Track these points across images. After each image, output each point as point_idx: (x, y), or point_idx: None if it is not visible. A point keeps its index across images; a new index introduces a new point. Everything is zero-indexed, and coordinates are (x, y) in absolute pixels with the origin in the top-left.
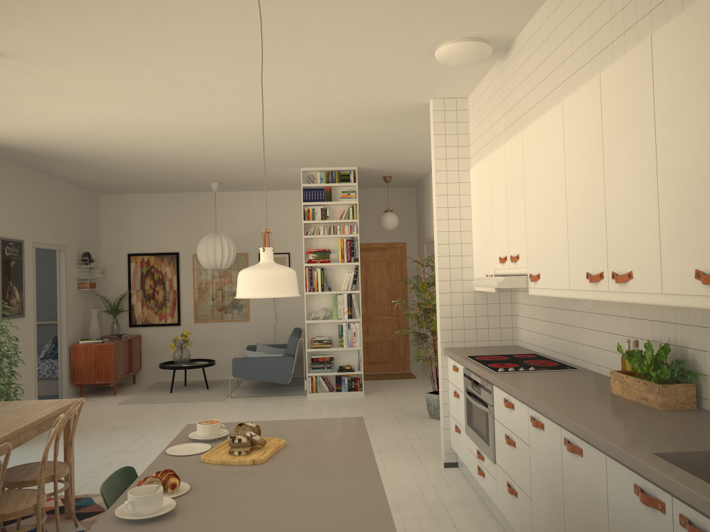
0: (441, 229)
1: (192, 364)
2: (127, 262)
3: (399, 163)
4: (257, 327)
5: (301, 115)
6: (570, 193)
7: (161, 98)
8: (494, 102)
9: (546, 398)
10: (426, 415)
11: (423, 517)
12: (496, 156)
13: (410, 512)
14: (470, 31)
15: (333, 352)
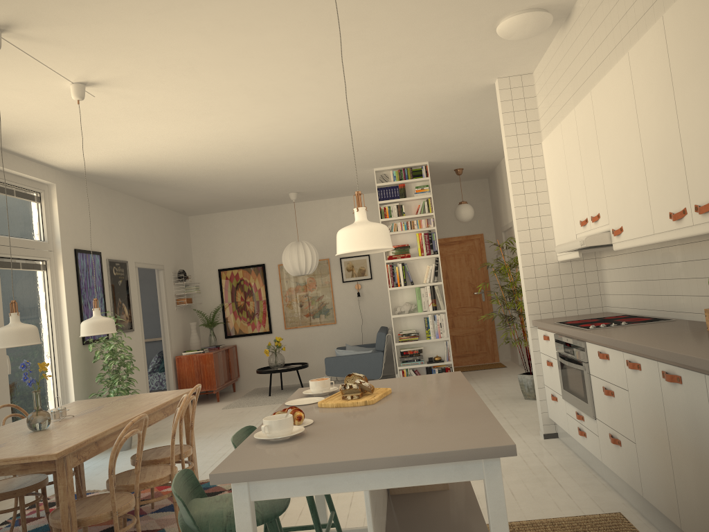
0: (518, 204)
1: (287, 367)
2: (218, 277)
3: (469, 152)
4: (344, 330)
5: (371, 111)
6: (645, 139)
7: (242, 109)
8: (560, 71)
9: (640, 340)
10: (520, 397)
11: (527, 480)
12: (567, 123)
13: (514, 477)
14: (529, 2)
15: (421, 345)
